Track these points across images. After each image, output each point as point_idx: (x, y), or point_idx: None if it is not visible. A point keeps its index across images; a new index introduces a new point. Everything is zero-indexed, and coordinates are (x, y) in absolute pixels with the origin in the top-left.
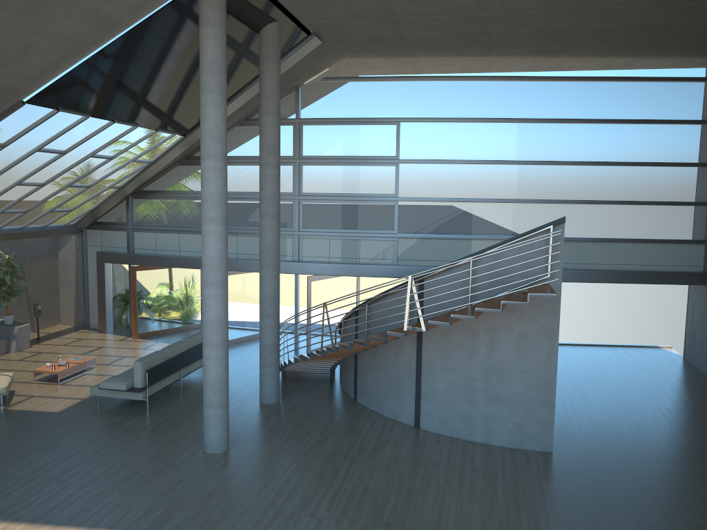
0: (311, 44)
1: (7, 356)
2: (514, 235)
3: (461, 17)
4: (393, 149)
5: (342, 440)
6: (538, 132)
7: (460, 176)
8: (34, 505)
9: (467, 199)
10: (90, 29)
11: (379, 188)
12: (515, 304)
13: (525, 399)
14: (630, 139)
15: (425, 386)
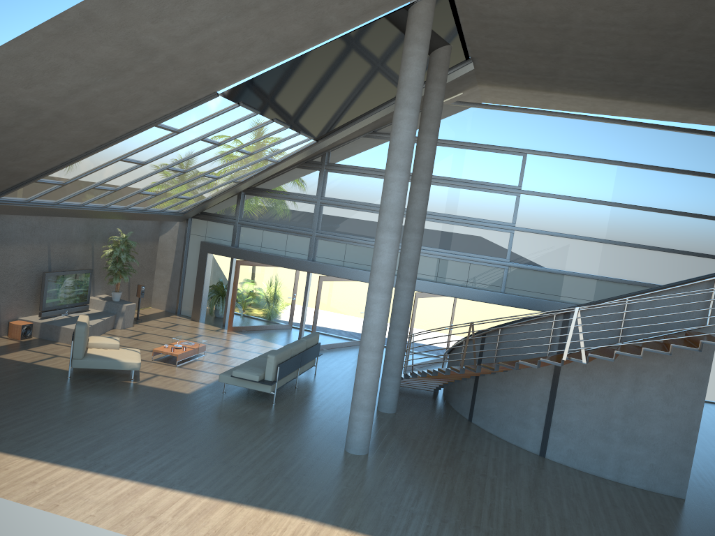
0: (465, 69)
1: (115, 332)
2: (626, 279)
3: (627, 62)
4: (516, 179)
5: (474, 459)
6: (664, 180)
7: (580, 214)
8: (208, 481)
9: (584, 237)
10: (306, 34)
11: (497, 215)
12: (687, 349)
13: (664, 443)
14: None
15: (557, 416)
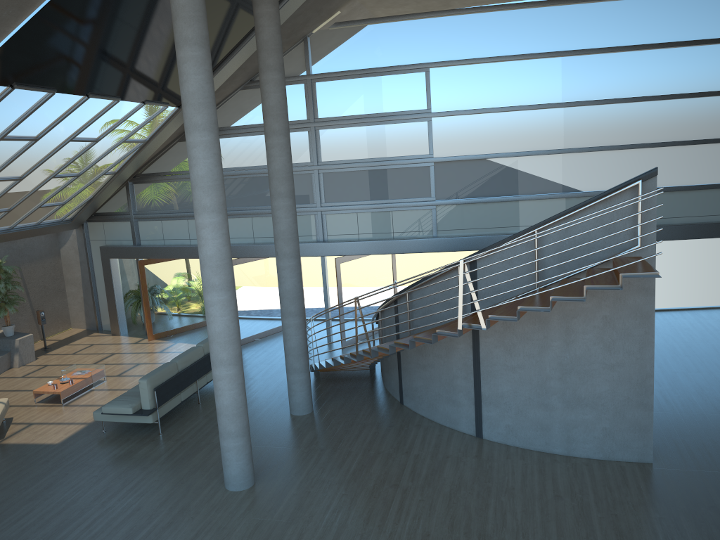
0: None
1: (10, 372)
2: (573, 191)
3: None
4: (424, 101)
5: (390, 462)
6: (596, 65)
7: (505, 126)
8: None
9: (515, 153)
10: None
11: (410, 148)
12: (604, 290)
13: (615, 400)
14: (709, 63)
15: (486, 388)
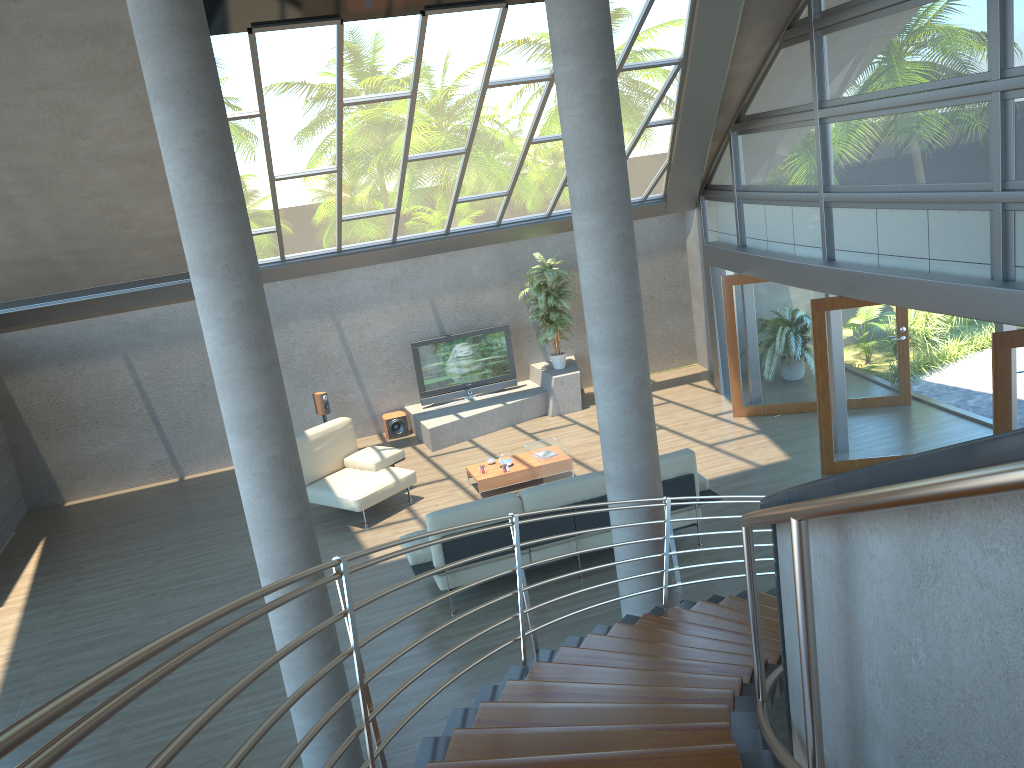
0: None
1: (533, 422)
2: None
3: None
4: None
5: None
6: None
7: None
8: None
9: None
10: None
11: None
12: None
13: None
14: None
15: None
